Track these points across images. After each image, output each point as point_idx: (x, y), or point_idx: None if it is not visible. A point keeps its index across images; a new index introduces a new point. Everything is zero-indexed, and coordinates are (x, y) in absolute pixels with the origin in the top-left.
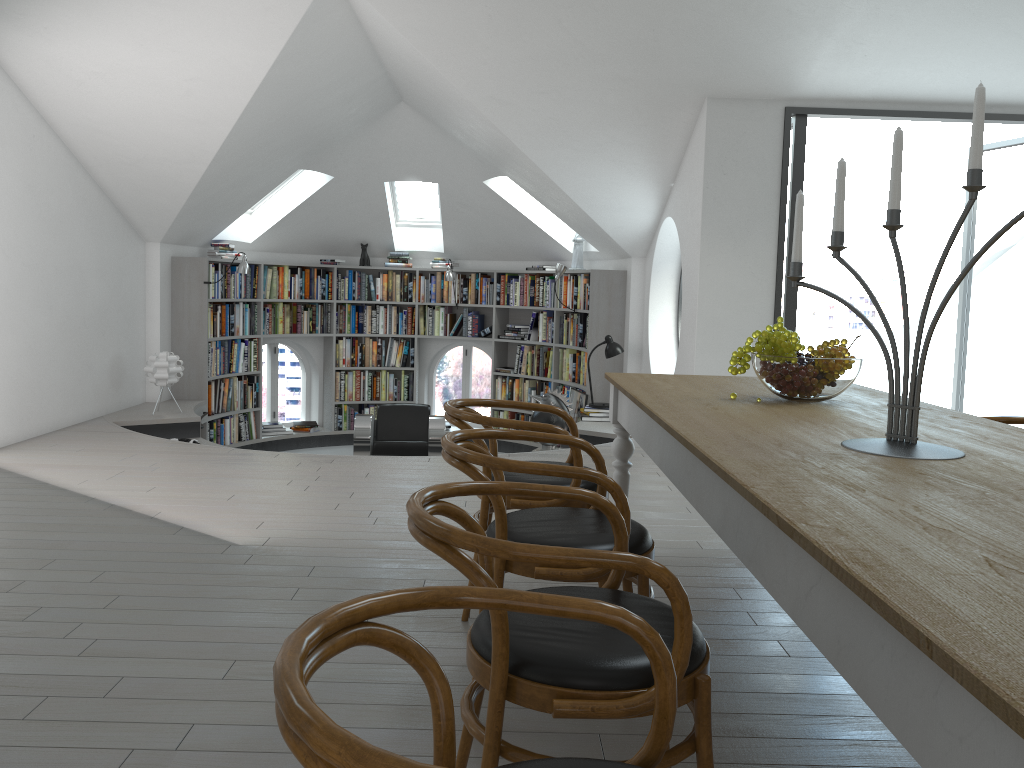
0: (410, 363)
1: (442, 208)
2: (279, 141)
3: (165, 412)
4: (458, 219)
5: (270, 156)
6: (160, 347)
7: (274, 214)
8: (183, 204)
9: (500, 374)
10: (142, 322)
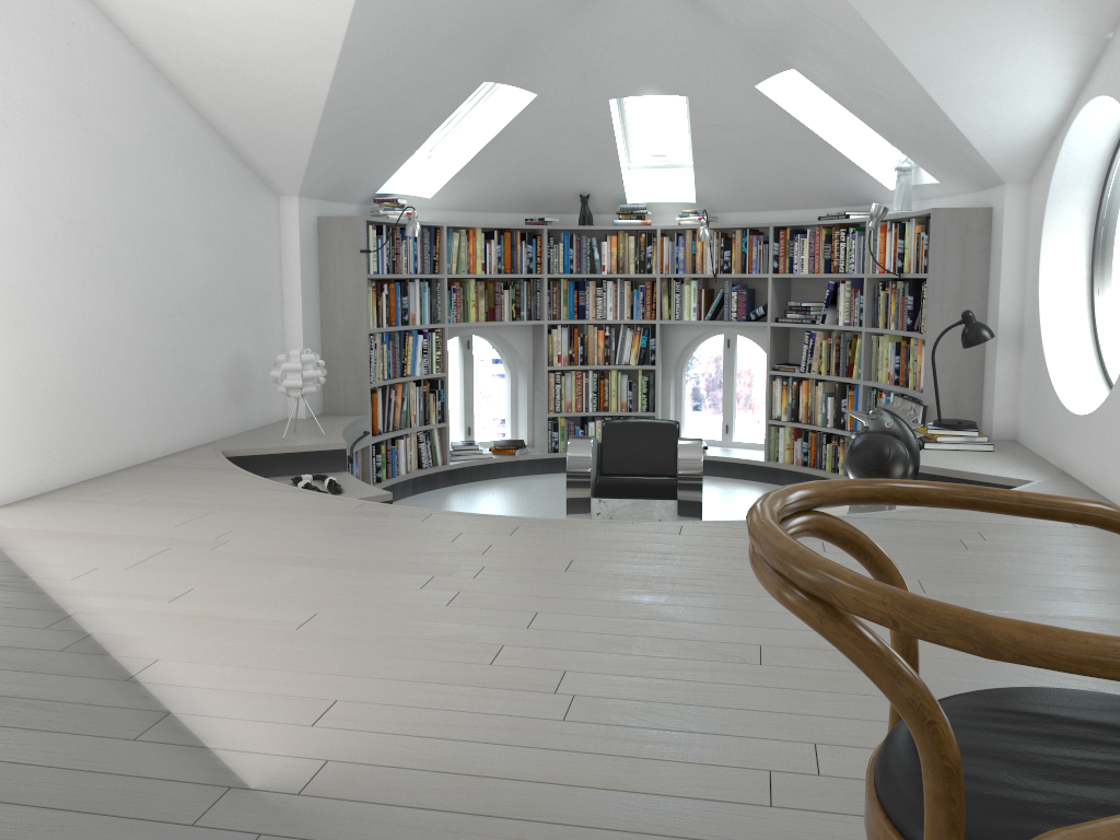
0: (650, 360)
1: (693, 135)
2: (445, 25)
3: (302, 434)
4: (716, 151)
5: (436, 53)
6: (303, 342)
7: (459, 156)
8: (315, 133)
9: (779, 374)
10: (278, 308)
